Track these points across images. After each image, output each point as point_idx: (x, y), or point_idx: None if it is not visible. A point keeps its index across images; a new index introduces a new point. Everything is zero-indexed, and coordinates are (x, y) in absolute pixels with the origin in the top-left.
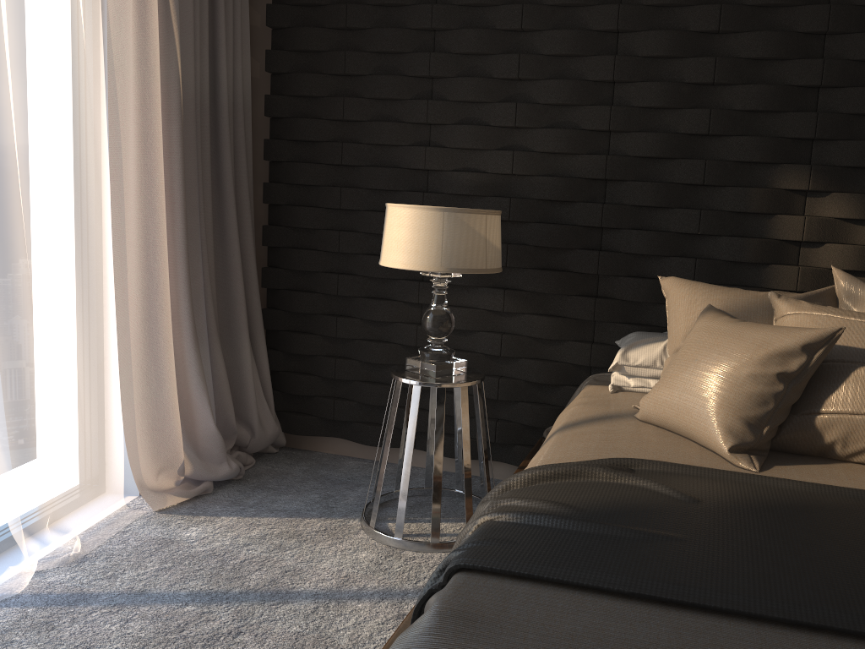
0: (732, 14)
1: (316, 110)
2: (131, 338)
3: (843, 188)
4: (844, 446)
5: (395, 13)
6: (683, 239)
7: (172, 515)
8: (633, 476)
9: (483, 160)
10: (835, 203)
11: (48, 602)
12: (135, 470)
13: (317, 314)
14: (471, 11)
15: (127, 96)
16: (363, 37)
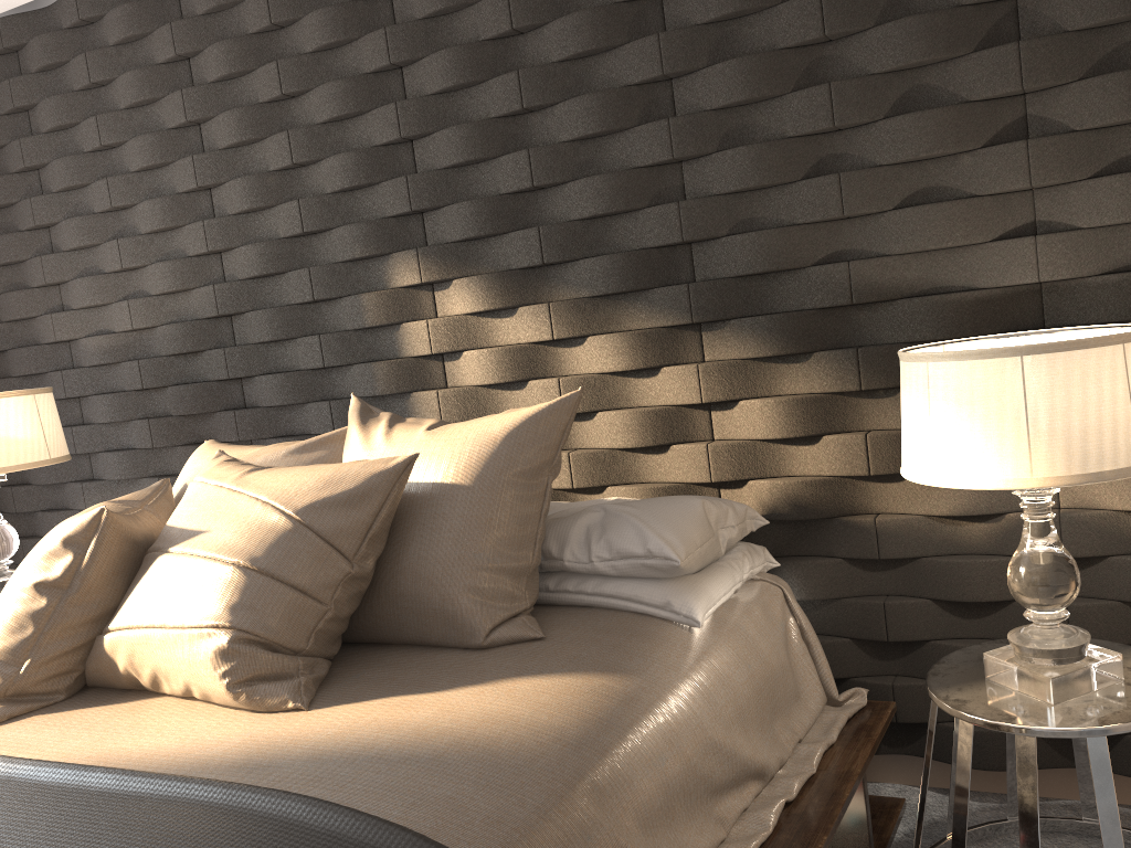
0: (292, 70)
1: None
2: None
3: (465, 271)
4: (139, 675)
5: None
6: (320, 376)
7: None
8: None
9: (110, 318)
10: (458, 294)
11: None
12: None
13: None
14: (62, 136)
15: None
16: None
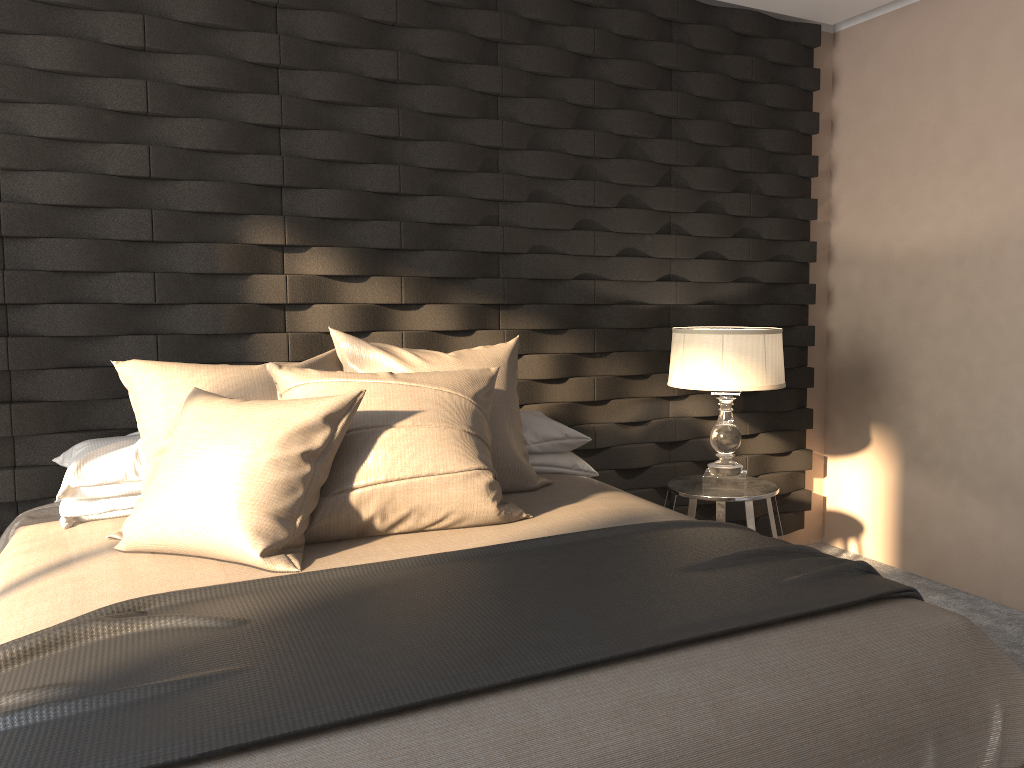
0: (161, 30)
1: None
2: None
3: (323, 242)
4: (383, 519)
5: None
6: (135, 312)
7: None
8: (150, 617)
9: None
10: (317, 258)
11: None
12: None
13: None
14: None
15: None
16: None
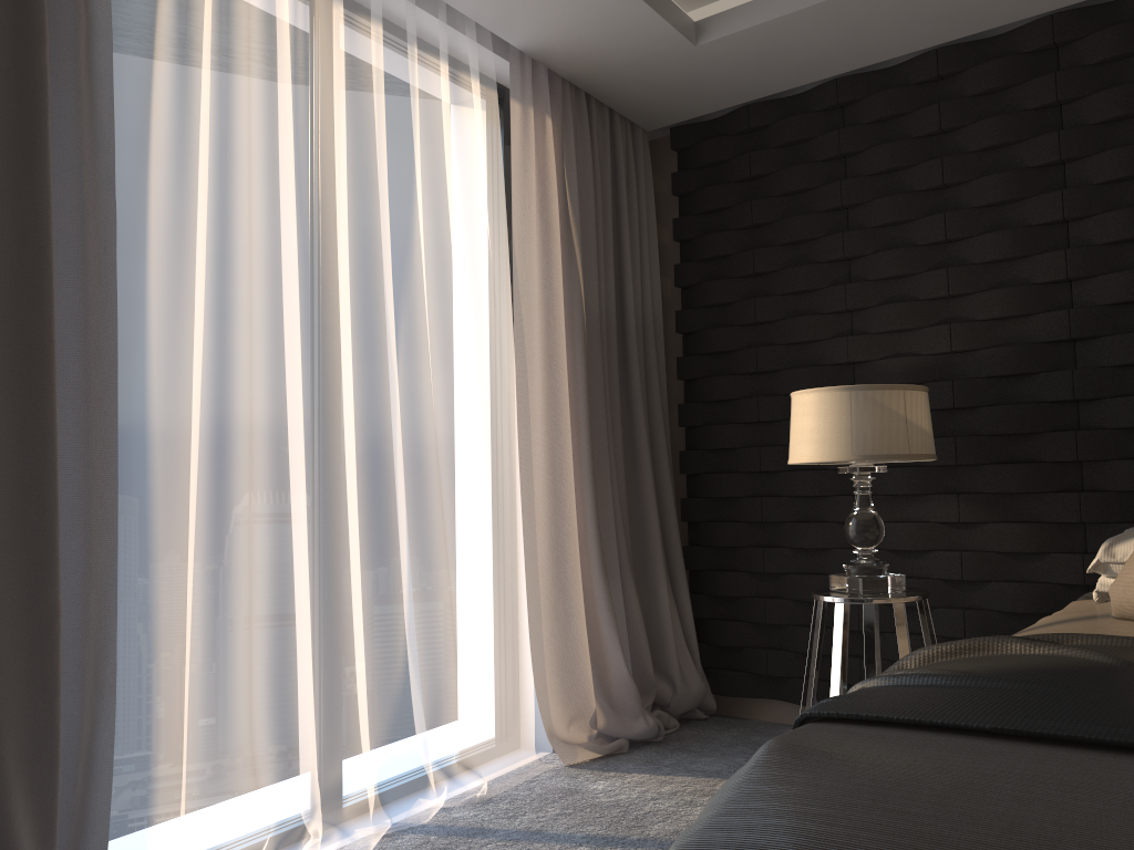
0: None
1: (727, 317)
2: (539, 567)
3: None
4: None
5: (803, 199)
6: None
7: (582, 769)
8: (1055, 645)
9: (916, 341)
10: None
11: (449, 832)
12: (544, 715)
13: (741, 547)
14: (885, 178)
15: (531, 320)
16: (771, 231)
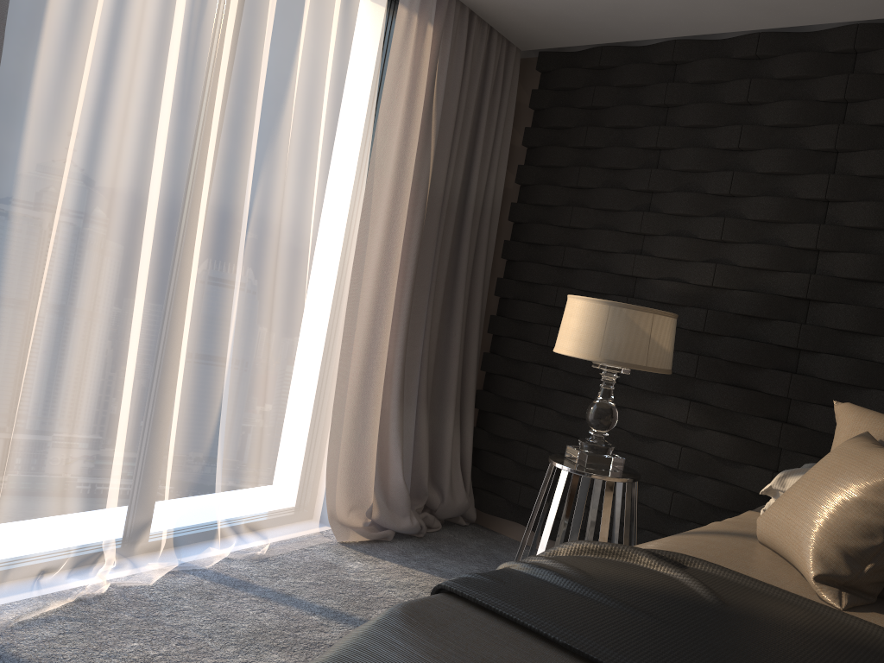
0: None
1: (549, 217)
2: (348, 386)
3: None
4: None
5: (628, 134)
6: None
7: (349, 548)
8: (674, 567)
9: (687, 271)
10: None
11: (221, 580)
12: (330, 500)
13: (520, 401)
14: (695, 132)
15: (380, 190)
16: (597, 155)
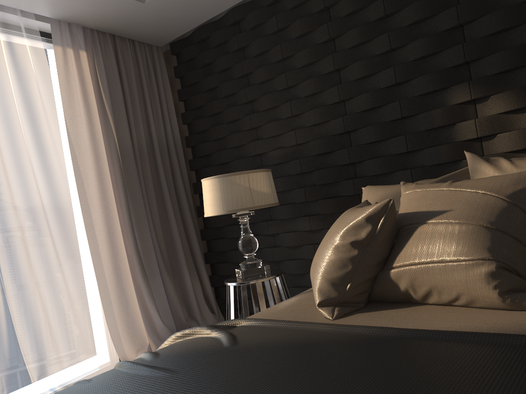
0: (391, 1)
1: (207, 137)
2: (107, 279)
3: (498, 90)
4: (414, 292)
5: (228, 73)
6: (402, 157)
7: None
8: (219, 331)
9: (283, 140)
10: (494, 103)
11: None
12: (120, 351)
13: (227, 251)
14: (260, 57)
15: (83, 157)
16: (218, 91)
